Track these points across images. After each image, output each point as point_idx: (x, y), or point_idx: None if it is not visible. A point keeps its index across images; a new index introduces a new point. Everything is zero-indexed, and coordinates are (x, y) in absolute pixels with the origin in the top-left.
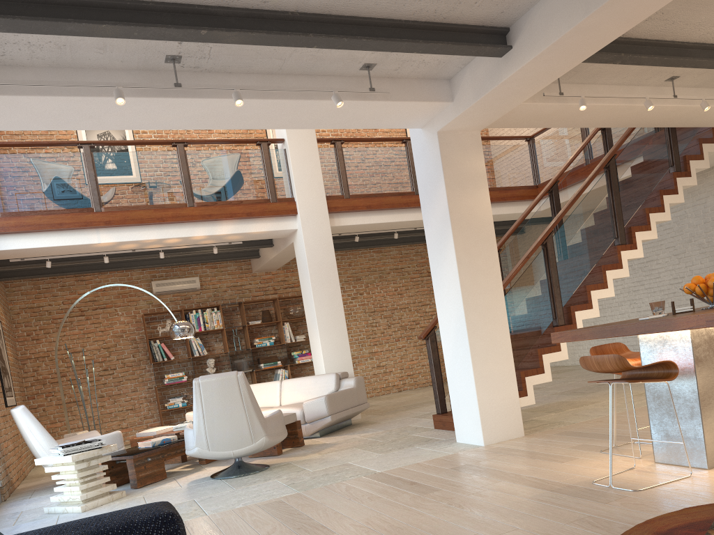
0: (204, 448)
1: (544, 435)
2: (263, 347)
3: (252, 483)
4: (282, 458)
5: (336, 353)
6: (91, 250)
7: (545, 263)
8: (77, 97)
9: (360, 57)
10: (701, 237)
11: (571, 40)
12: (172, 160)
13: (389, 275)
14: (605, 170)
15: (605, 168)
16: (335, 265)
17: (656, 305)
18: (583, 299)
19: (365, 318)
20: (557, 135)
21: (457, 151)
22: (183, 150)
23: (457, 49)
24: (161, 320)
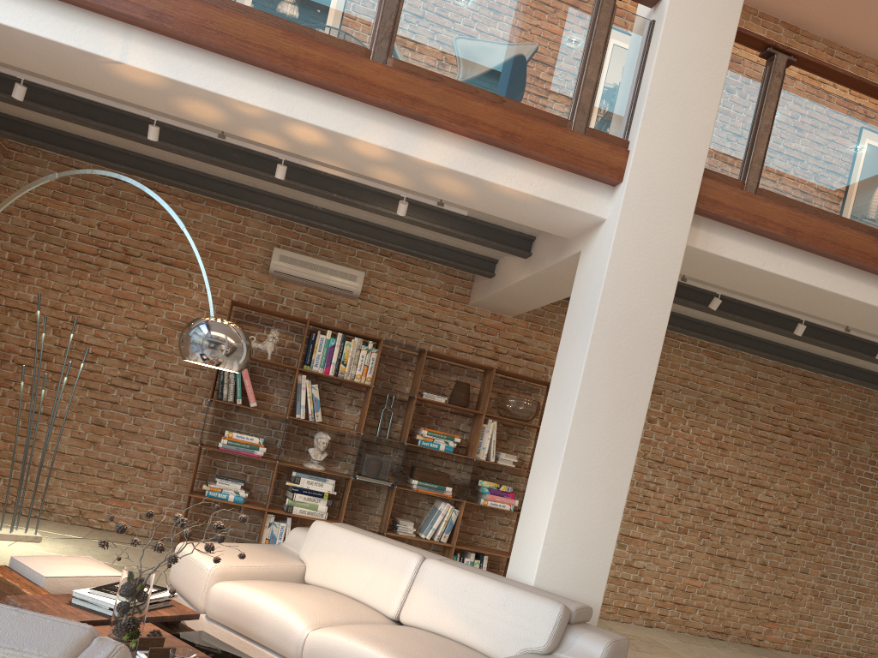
0: None
1: None
2: (432, 450)
3: None
4: None
5: (579, 544)
6: (115, 88)
7: None
8: None
9: None
10: None
11: None
12: None
13: (716, 406)
14: None
15: None
16: (659, 337)
17: None
18: None
19: (641, 467)
20: None
21: None
22: None
23: None
24: (265, 326)
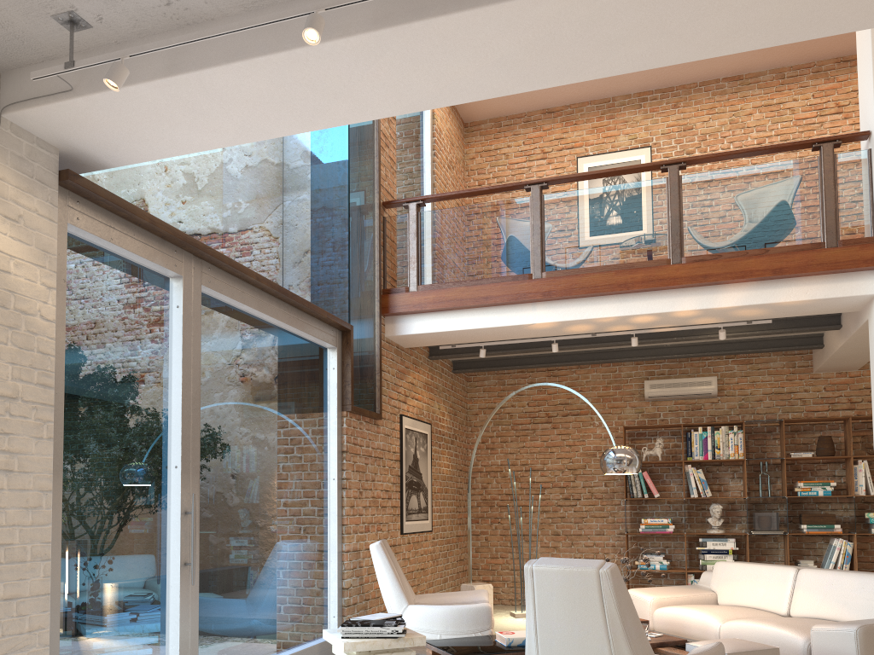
0: None
1: None
2: (814, 497)
3: None
4: None
5: None
6: (531, 334)
7: None
8: (278, 53)
9: None
10: None
11: None
12: (657, 193)
13: None
14: None
15: None
16: None
17: None
18: None
19: None
20: None
21: None
22: (676, 174)
23: None
24: (652, 437)
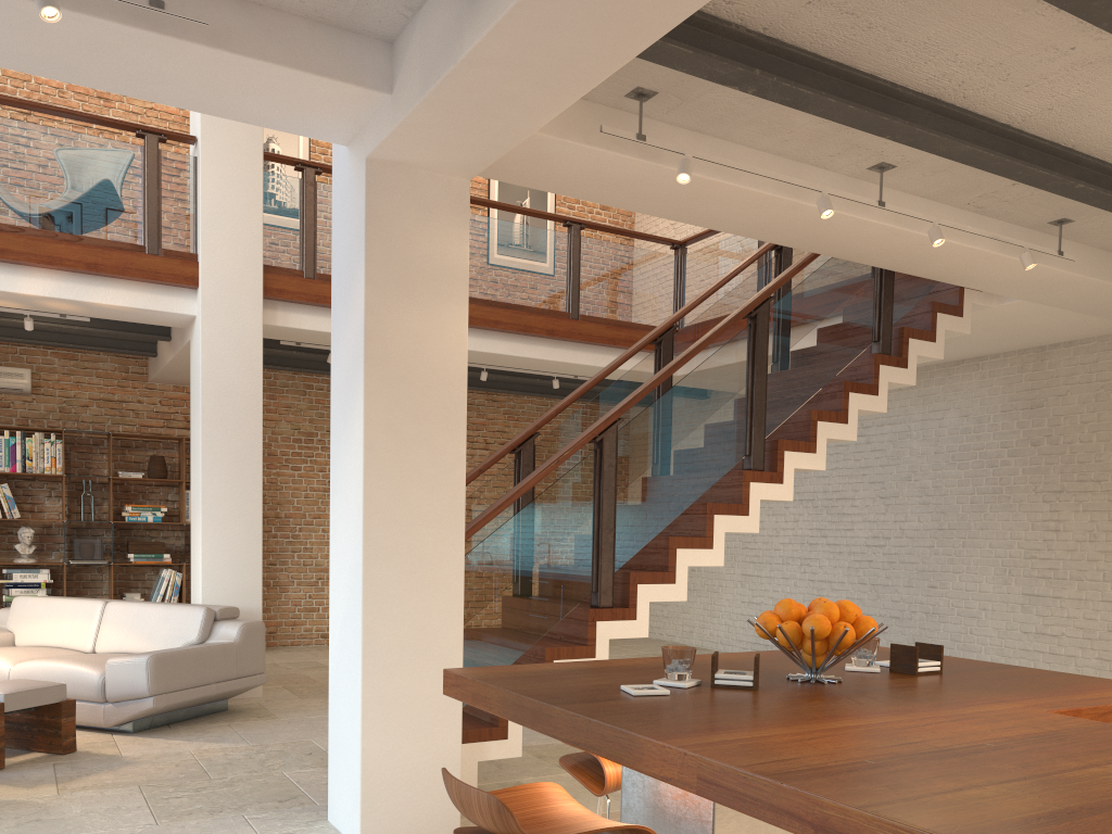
0: None
1: None
2: (146, 523)
3: None
4: None
5: (231, 567)
6: None
7: (594, 480)
8: None
9: None
10: (926, 475)
11: None
12: None
13: None
14: (749, 322)
15: (750, 320)
16: (259, 400)
17: (673, 657)
18: (661, 561)
19: None
20: (721, 249)
21: (409, 211)
22: None
23: None
24: None
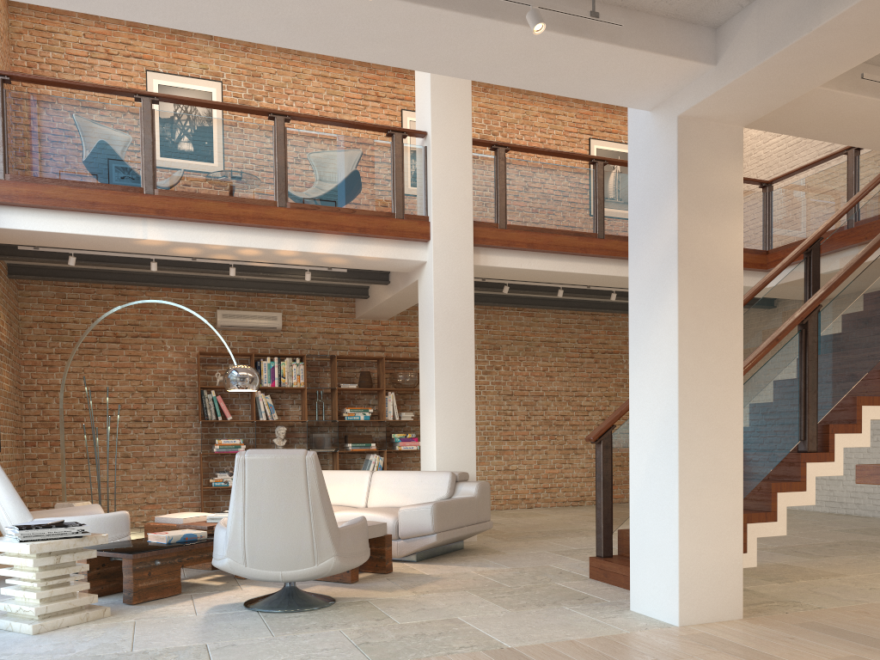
0: (239, 562)
1: (778, 624)
2: (355, 422)
3: (303, 628)
4: (357, 590)
5: (455, 444)
6: (134, 249)
7: (801, 353)
8: None
9: None
10: None
11: None
12: (265, 138)
13: (538, 349)
14: None
15: None
16: (471, 320)
17: None
18: (848, 416)
19: (498, 401)
20: (809, 183)
21: (704, 152)
22: (282, 125)
23: None
24: (222, 364)
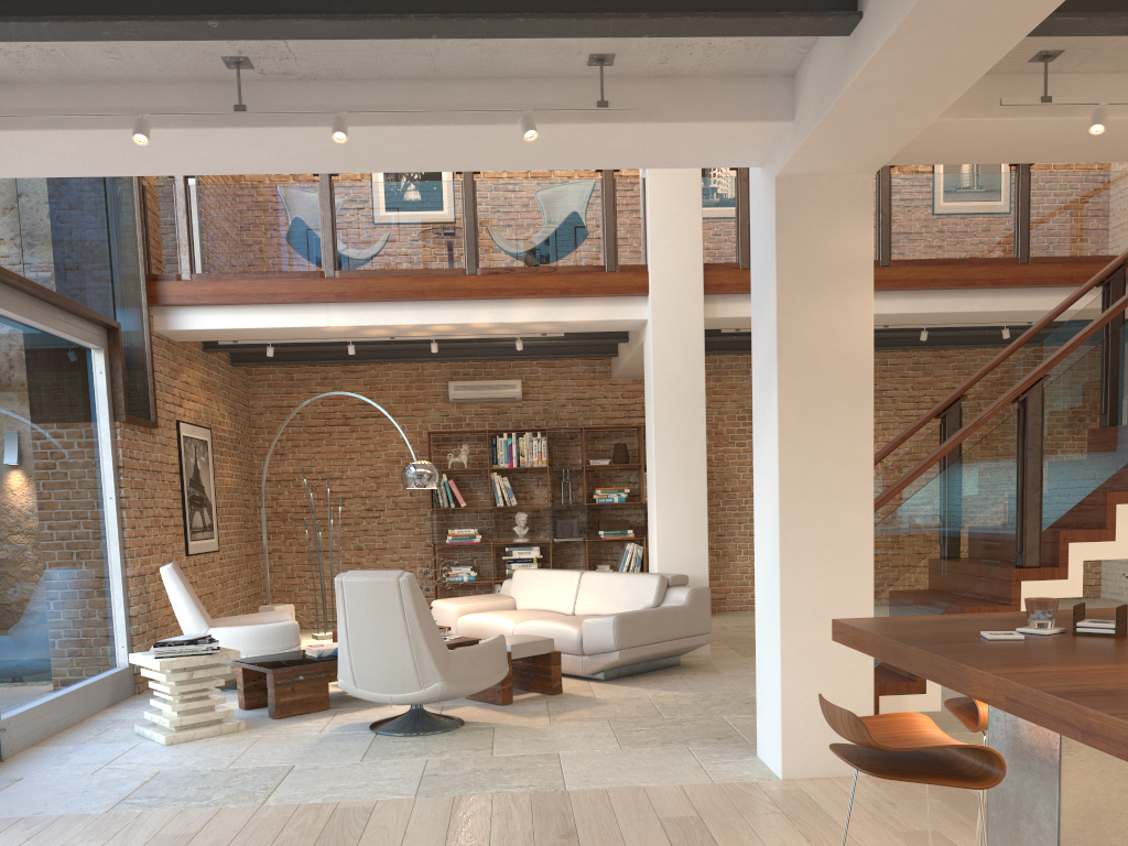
0: (350, 683)
1: (905, 785)
2: (612, 504)
3: (396, 754)
4: (499, 714)
5: (681, 539)
6: (325, 335)
7: (1017, 440)
8: (97, 130)
9: (572, 44)
10: None
11: (954, 2)
12: (452, 196)
13: None
14: None
15: None
16: (701, 388)
17: (1034, 608)
18: (1098, 518)
19: None
20: None
21: (815, 215)
22: (470, 179)
23: (733, 25)
24: (458, 442)
